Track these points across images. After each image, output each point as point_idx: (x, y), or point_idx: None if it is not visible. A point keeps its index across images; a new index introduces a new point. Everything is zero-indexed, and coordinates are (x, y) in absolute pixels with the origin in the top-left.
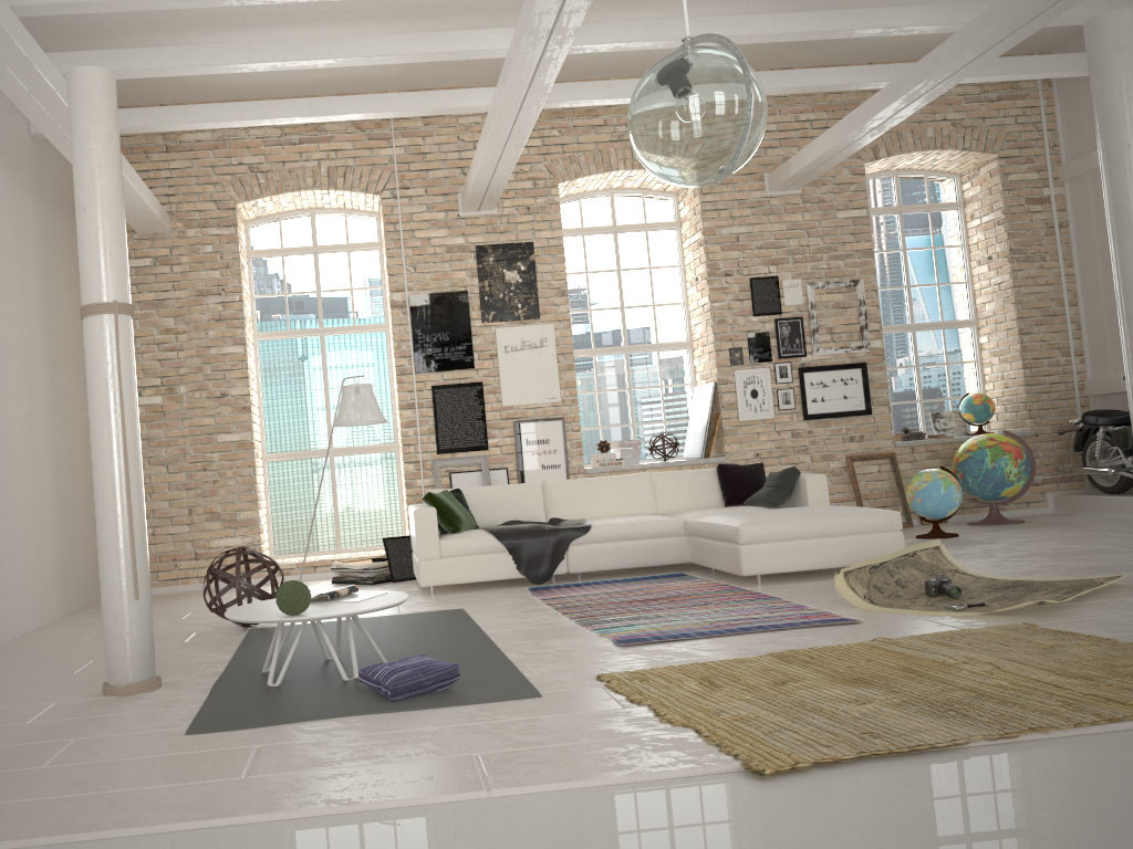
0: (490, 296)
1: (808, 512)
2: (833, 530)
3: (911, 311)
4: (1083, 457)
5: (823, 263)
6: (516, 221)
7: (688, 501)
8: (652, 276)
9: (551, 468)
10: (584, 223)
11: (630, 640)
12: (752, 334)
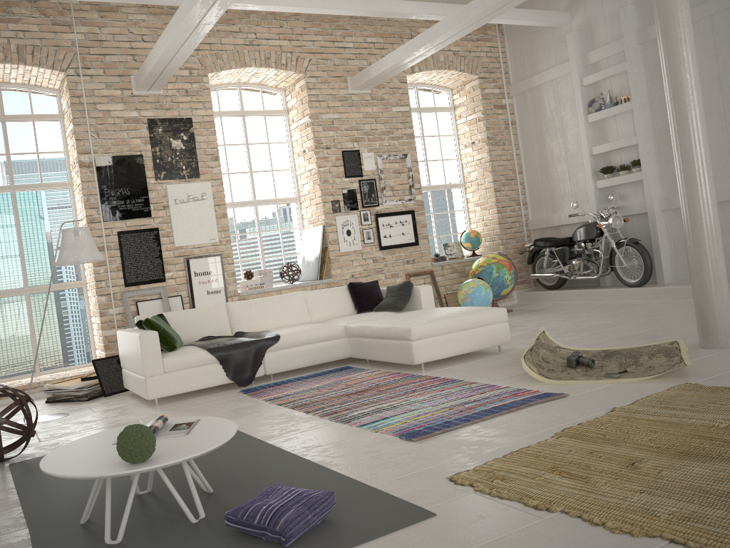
0: (161, 159)
1: (448, 312)
2: (469, 324)
3: (429, 177)
4: (534, 267)
5: (386, 142)
6: (178, 101)
7: (332, 311)
8: (270, 149)
9: (214, 293)
10: (221, 108)
11: (411, 434)
12: (346, 190)
